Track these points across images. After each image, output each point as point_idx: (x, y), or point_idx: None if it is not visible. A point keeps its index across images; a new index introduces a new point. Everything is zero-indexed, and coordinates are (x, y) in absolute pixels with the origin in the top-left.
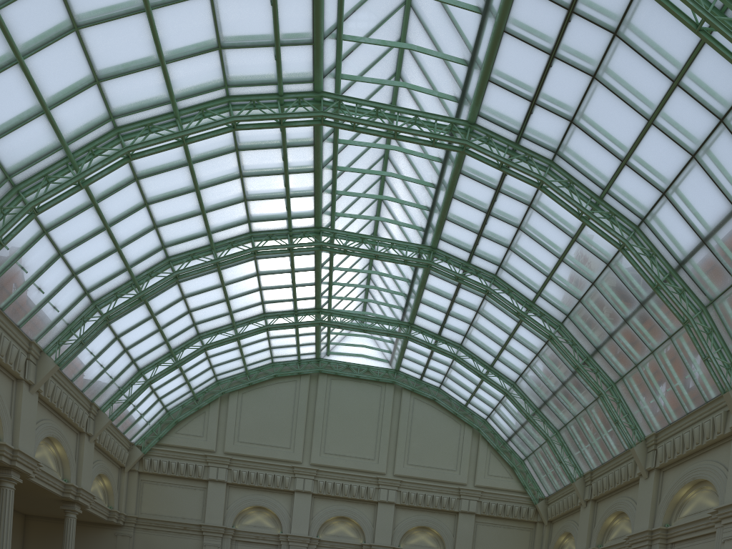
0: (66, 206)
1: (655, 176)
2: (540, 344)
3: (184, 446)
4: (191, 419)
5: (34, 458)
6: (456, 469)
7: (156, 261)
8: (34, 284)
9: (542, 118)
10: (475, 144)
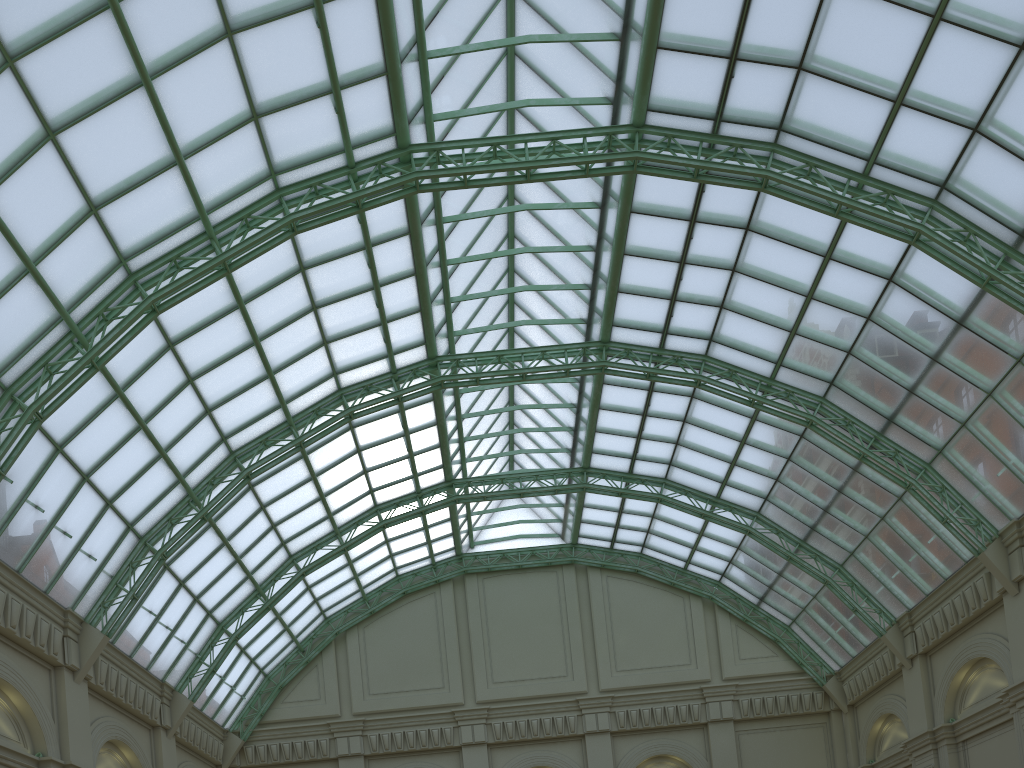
0: (82, 406)
1: (957, 105)
2: (791, 441)
3: (297, 718)
4: (300, 678)
5: None
6: (690, 662)
7: (216, 461)
8: (57, 527)
9: (751, 78)
10: (650, 153)
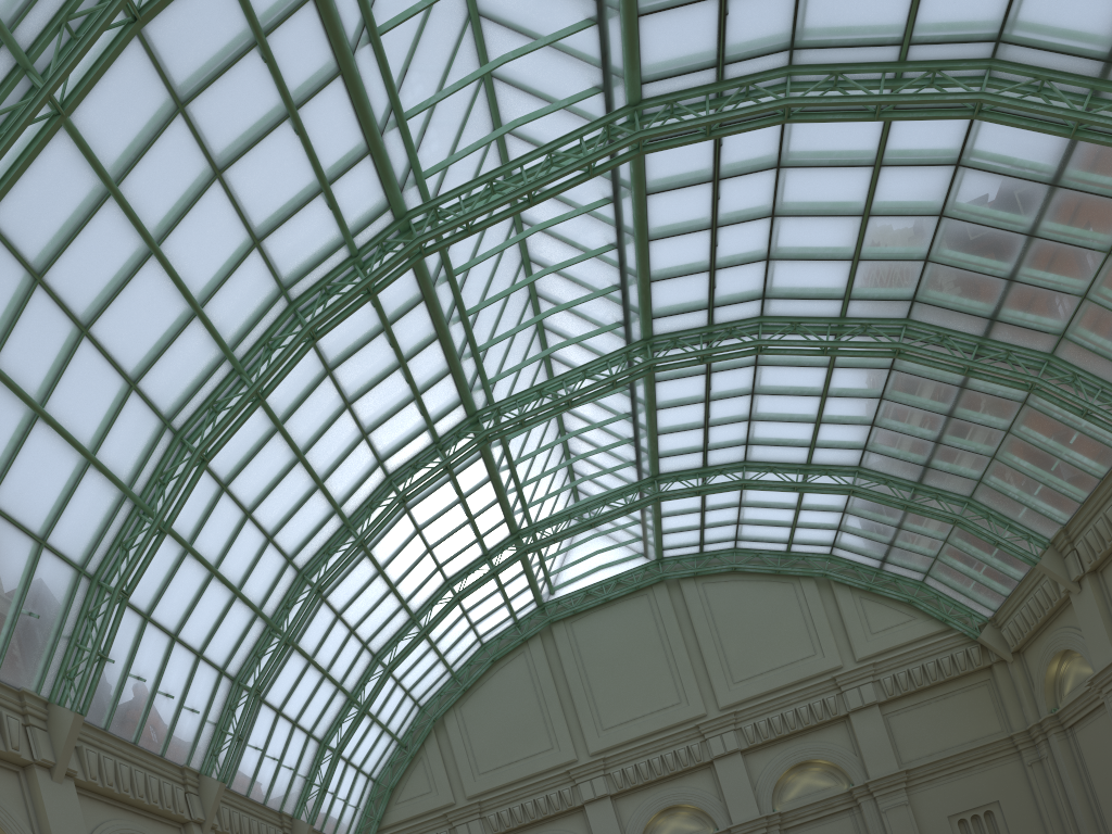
0: (159, 571)
1: None
2: (880, 377)
3: (413, 815)
4: (408, 775)
5: None
6: (815, 651)
7: (287, 584)
8: (159, 691)
9: (748, 7)
10: (654, 127)
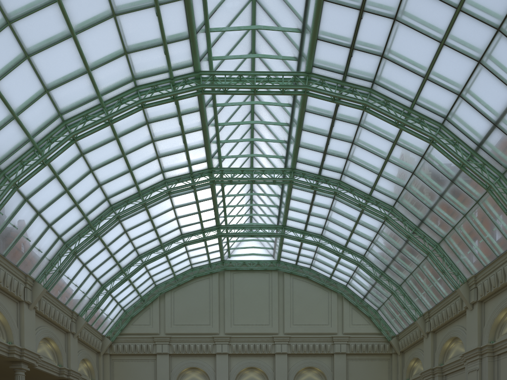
0: (38, 180)
1: (451, 83)
2: (378, 224)
3: (138, 333)
4: (141, 314)
5: (36, 353)
6: (328, 323)
7: (103, 209)
8: (23, 236)
9: (360, 58)
10: (312, 87)
